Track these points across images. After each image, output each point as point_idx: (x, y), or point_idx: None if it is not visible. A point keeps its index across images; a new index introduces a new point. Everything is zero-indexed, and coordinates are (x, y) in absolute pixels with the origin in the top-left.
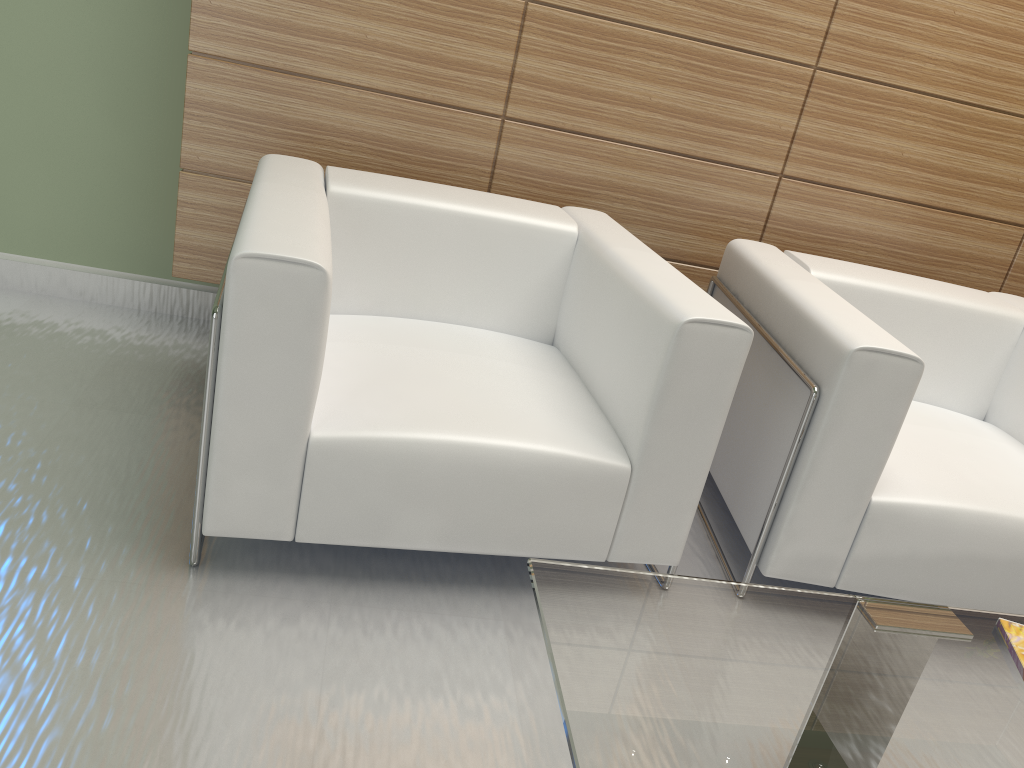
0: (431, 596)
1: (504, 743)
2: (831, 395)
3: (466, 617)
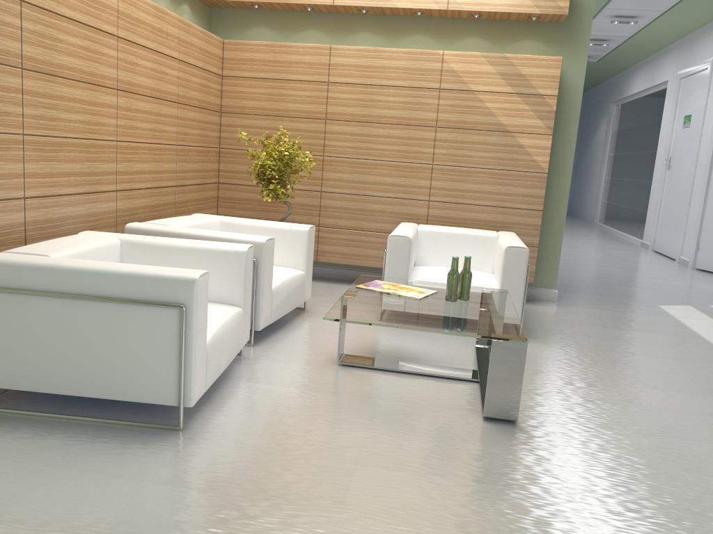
0: (225, 390)
1: (306, 392)
2: (263, 259)
3: (241, 387)
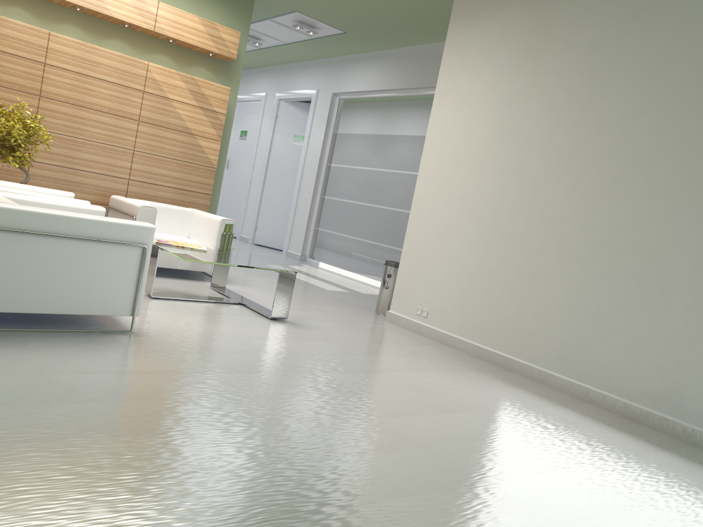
0: None
1: (162, 312)
2: None
3: None
